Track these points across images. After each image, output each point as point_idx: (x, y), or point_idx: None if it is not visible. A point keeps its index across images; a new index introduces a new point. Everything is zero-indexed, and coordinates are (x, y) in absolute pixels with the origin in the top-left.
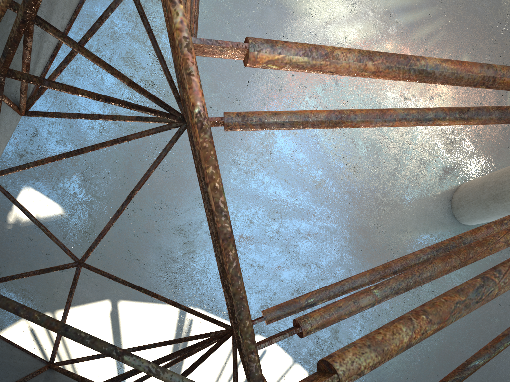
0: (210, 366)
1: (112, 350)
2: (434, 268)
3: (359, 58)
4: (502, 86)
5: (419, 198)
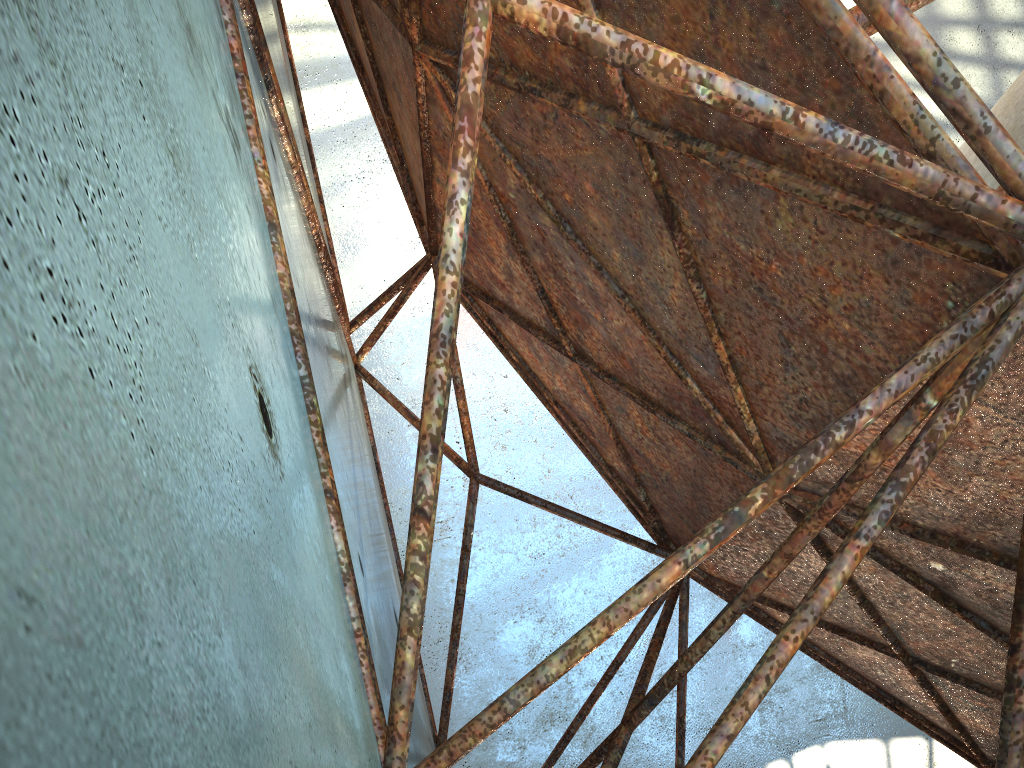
0: None
1: None
2: None
3: None
4: None
5: None
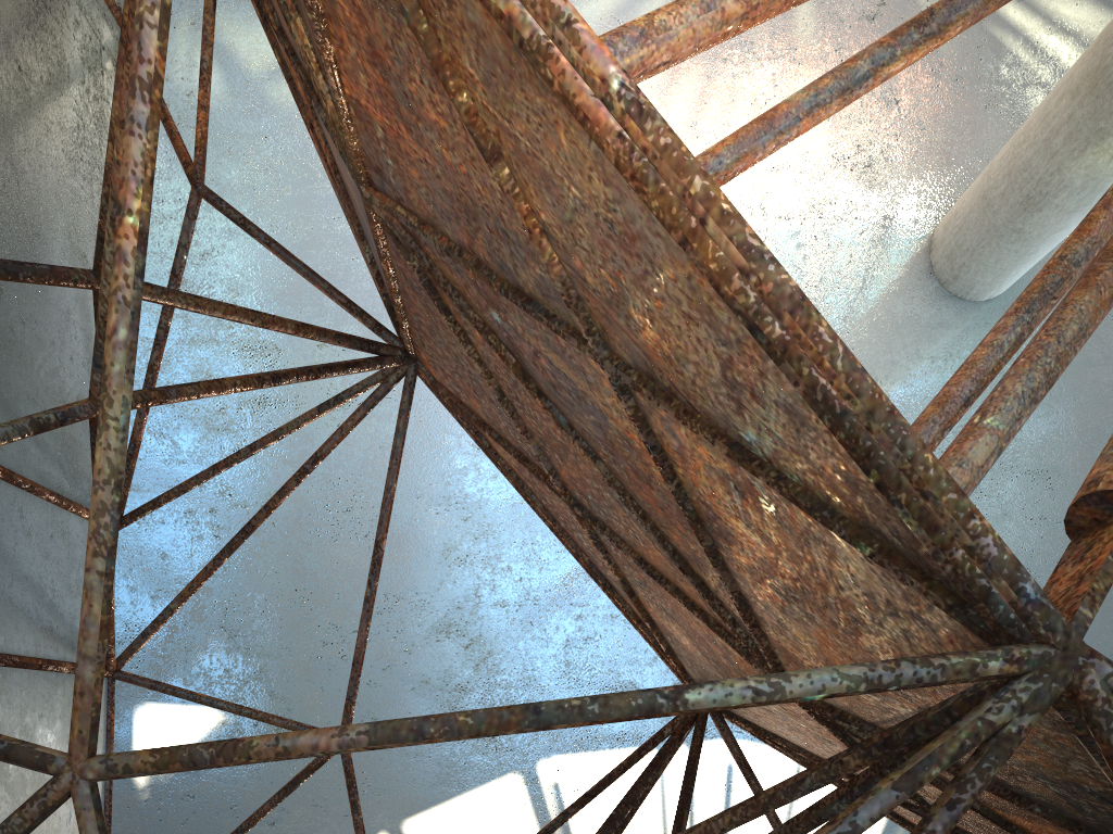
0: None
1: (653, 697)
2: (1079, 311)
3: (705, 5)
4: None
5: (865, 304)
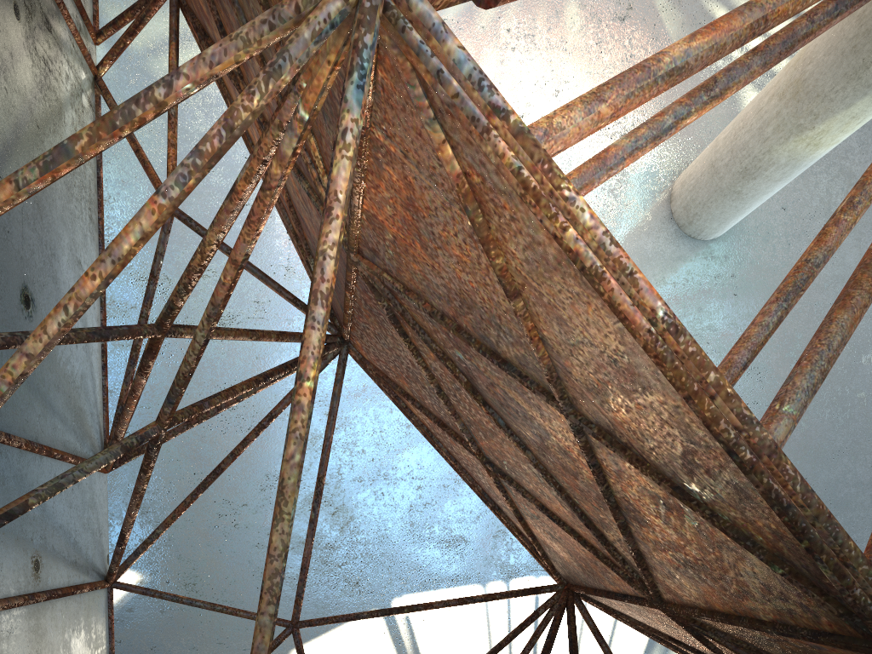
0: None
1: None
2: (841, 326)
3: (587, 110)
4: (778, 21)
5: (624, 243)
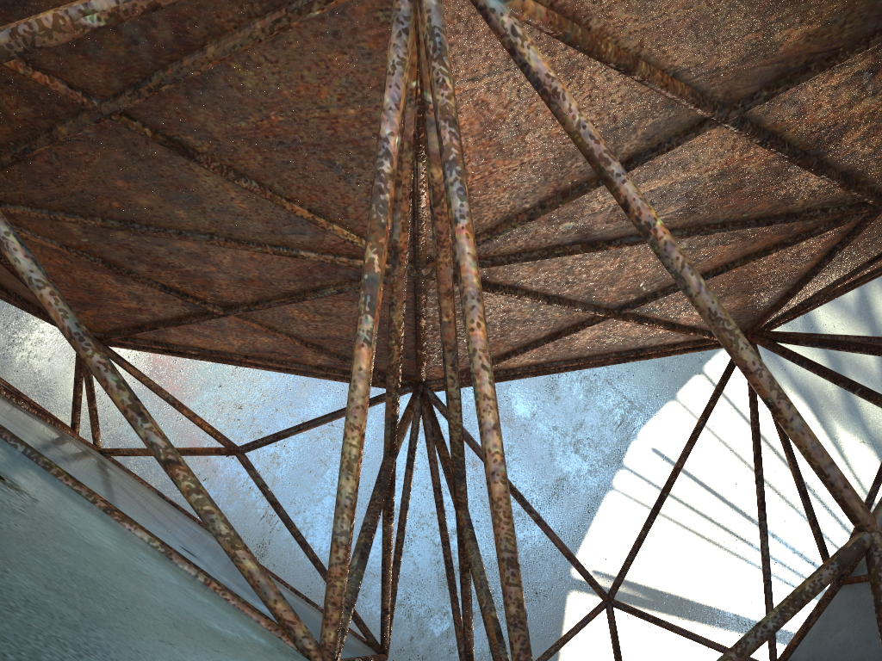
0: (675, 545)
1: None
2: None
3: None
4: None
5: None
